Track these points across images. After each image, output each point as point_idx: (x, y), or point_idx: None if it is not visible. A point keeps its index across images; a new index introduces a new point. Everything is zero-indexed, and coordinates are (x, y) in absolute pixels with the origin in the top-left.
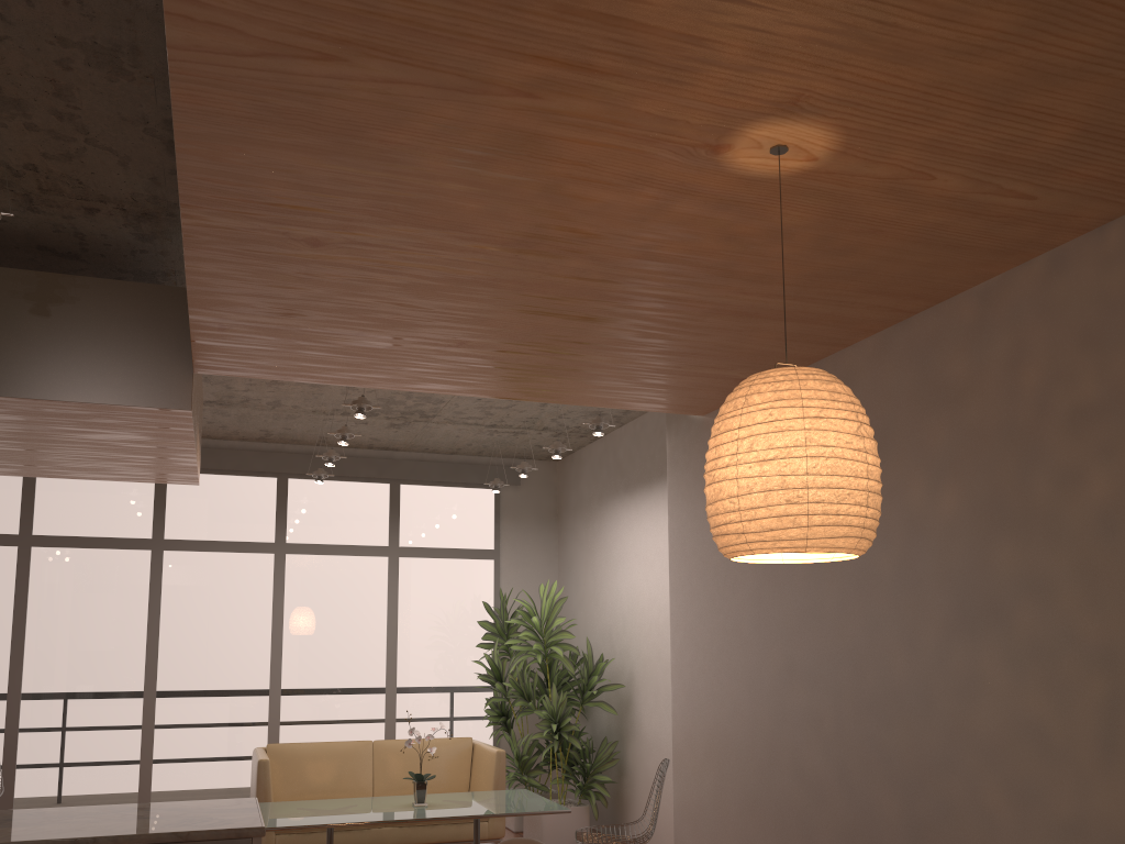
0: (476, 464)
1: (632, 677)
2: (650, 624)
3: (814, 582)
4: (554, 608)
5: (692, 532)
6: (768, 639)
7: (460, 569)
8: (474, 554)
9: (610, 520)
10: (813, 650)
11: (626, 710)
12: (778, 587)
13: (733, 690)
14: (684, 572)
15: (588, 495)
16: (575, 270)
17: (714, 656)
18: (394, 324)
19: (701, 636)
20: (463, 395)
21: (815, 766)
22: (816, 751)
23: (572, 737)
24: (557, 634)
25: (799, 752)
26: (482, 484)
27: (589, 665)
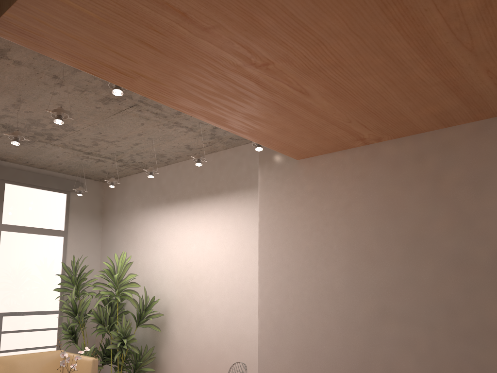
0: (56, 177)
1: (167, 309)
2: (186, 279)
3: (410, 262)
4: (125, 268)
5: (284, 228)
6: (361, 294)
7: (42, 241)
8: (51, 232)
9: (151, 218)
10: (408, 301)
11: (161, 328)
12: (373, 263)
13: (324, 323)
14: (275, 251)
15: (132, 203)
16: (455, 13)
17: (305, 303)
18: (251, 27)
19: (291, 290)
20: (190, 114)
21: (408, 371)
22: (410, 361)
23: (133, 346)
24: (128, 284)
25: (391, 362)
26: (60, 190)
27: (145, 303)
